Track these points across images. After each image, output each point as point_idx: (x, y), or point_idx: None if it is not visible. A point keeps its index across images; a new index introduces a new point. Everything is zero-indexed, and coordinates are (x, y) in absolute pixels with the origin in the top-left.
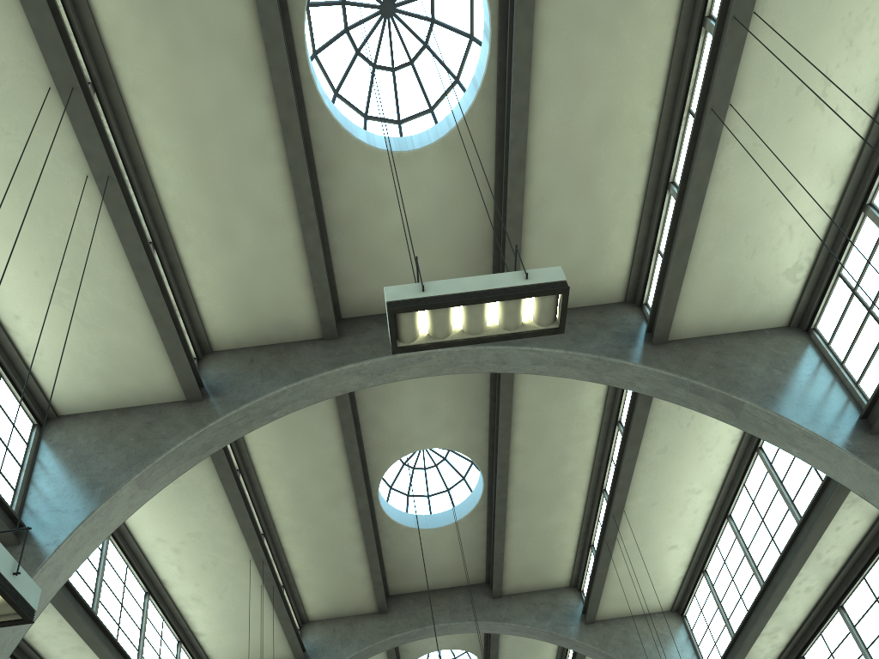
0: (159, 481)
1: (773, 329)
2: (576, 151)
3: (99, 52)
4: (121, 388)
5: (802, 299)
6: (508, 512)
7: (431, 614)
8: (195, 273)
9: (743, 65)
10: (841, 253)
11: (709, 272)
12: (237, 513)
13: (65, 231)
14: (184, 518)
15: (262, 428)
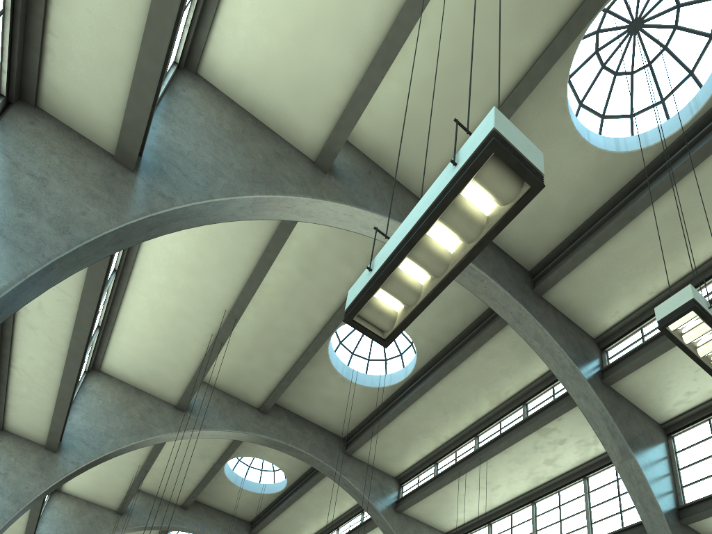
0: (140, 446)
1: (440, 531)
2: (411, 430)
3: None
4: (146, 383)
5: (455, 530)
6: (287, 508)
7: (211, 525)
8: (220, 355)
9: (476, 467)
10: (475, 528)
11: (429, 504)
12: (154, 450)
13: (182, 336)
14: None
15: None
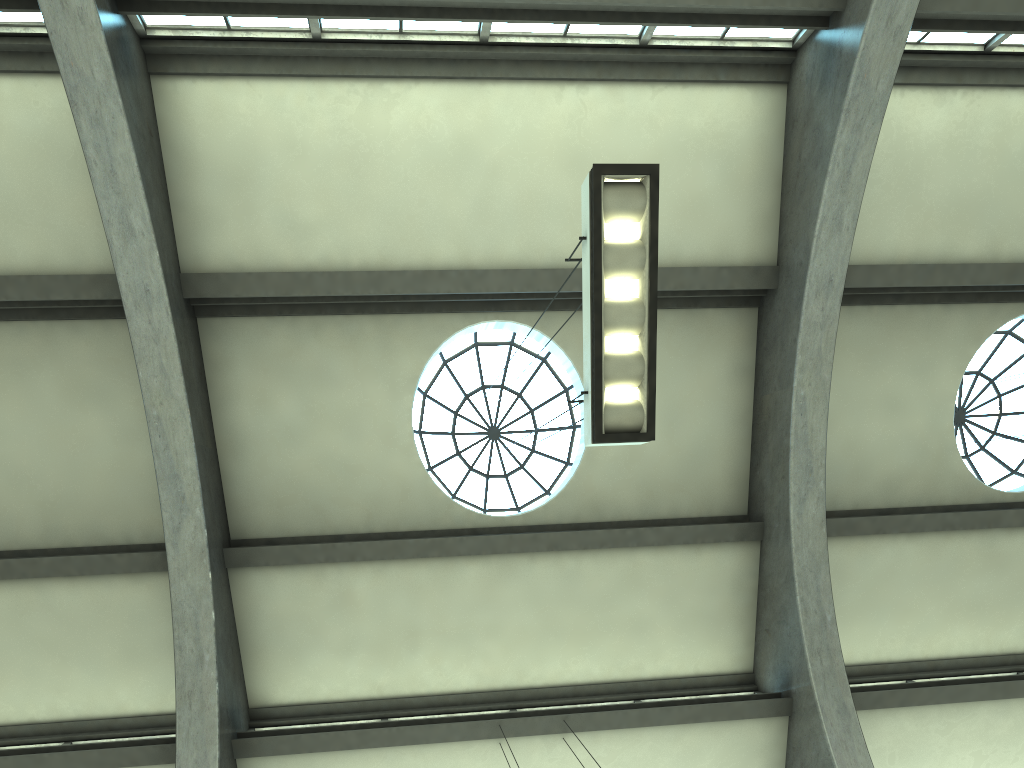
0: None
1: None
2: None
3: (493, 696)
4: None
5: None
6: None
7: None
8: (670, 667)
9: None
10: None
11: None
12: (960, 698)
13: None
14: (948, 766)
15: (859, 638)
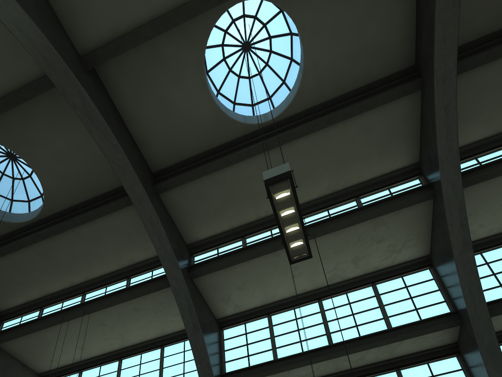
0: None
1: (214, 316)
2: (241, 188)
3: None
4: None
5: (229, 317)
6: (26, 248)
7: None
8: None
9: None
10: (251, 318)
11: (227, 277)
12: None
13: None
14: None
15: None
